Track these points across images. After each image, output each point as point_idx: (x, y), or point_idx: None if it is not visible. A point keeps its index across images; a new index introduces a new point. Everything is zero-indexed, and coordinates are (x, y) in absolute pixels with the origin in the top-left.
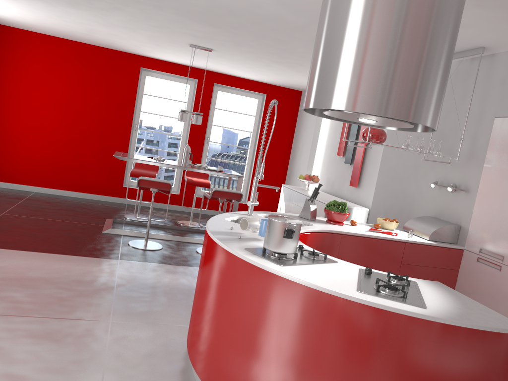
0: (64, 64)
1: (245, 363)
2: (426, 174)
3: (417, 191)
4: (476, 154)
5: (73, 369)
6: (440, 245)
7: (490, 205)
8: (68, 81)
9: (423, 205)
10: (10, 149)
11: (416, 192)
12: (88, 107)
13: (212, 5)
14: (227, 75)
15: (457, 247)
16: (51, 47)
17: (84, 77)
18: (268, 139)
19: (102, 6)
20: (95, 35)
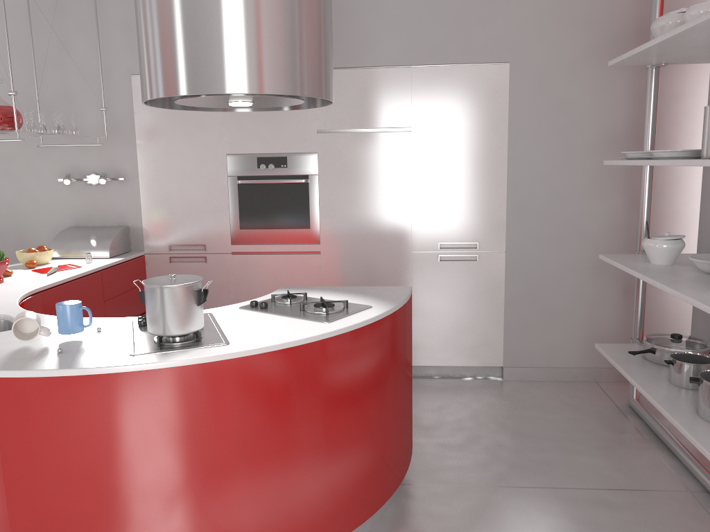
0: None
1: (231, 506)
2: (32, 168)
3: (23, 196)
4: (119, 126)
5: None
6: (128, 258)
7: (165, 189)
8: None
9: (45, 214)
10: None
11: (22, 199)
12: None
13: None
14: None
15: (140, 254)
16: None
17: None
18: None
19: None
20: None
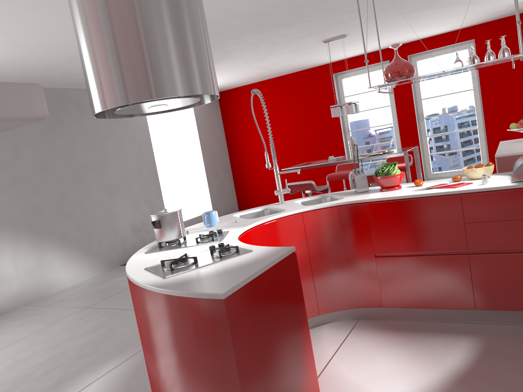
0: (275, 100)
1: None
2: None
3: None
4: None
5: (131, 344)
6: None
7: None
8: (282, 112)
9: None
10: (260, 181)
11: None
12: (302, 128)
13: (244, 18)
14: (420, 40)
15: None
16: (263, 90)
17: (292, 104)
18: (494, 90)
19: (220, 54)
20: (272, 68)
